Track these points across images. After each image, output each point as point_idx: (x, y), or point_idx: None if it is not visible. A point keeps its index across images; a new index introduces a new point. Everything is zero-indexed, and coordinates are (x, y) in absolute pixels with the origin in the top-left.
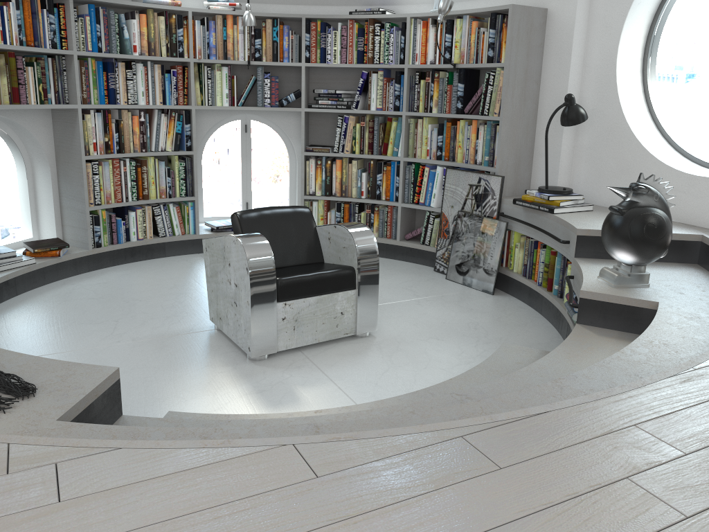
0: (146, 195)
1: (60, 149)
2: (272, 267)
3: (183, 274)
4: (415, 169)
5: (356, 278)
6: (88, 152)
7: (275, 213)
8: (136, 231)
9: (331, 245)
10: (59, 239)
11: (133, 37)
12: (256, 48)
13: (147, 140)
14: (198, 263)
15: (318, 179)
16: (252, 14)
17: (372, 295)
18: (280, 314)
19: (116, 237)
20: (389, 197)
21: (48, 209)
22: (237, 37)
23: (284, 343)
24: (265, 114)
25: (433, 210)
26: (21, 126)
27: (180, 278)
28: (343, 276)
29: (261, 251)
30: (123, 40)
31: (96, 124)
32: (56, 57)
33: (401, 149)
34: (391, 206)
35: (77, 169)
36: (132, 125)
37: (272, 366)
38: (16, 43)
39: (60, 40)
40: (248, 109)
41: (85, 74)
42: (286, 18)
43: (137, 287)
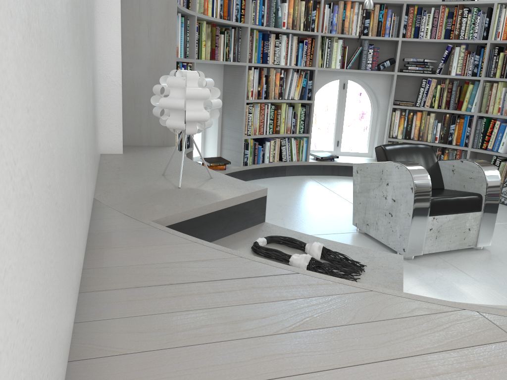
0: (278, 131)
1: (227, 94)
2: (429, 188)
3: (306, 189)
4: (485, 122)
5: (482, 203)
6: (248, 97)
7: (409, 148)
8: (268, 156)
9: (454, 175)
10: (221, 157)
11: (284, 16)
12: (365, 26)
13: (283, 91)
14: (311, 182)
15: (401, 126)
16: (372, 0)
17: (492, 217)
18: (429, 225)
19: (257, 159)
20: (459, 143)
21: (213, 136)
22: (352, 18)
23: (427, 248)
24: (360, 76)
25: (501, 155)
26: (206, 77)
27: (305, 192)
28: (474, 200)
29: (422, 176)
30: (277, 18)
31: (254, 77)
32: (236, 29)
33: (476, 106)
34: (460, 150)
35: (239, 109)
36: (275, 79)
37: (422, 265)
38: (219, 17)
39: (240, 16)
40: (354, 71)
41: (251, 41)
42: (390, 4)
43: (280, 196)
